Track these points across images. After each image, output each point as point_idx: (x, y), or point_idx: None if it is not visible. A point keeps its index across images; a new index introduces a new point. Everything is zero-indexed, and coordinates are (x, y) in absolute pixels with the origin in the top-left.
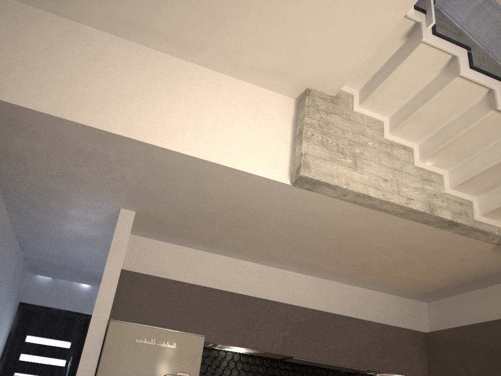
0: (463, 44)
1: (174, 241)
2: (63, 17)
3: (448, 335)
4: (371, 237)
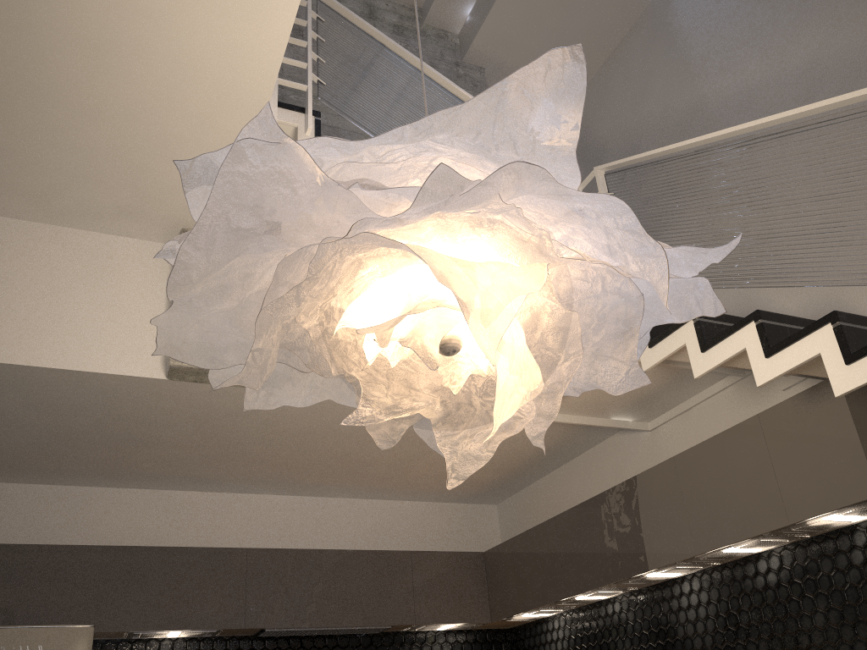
0: None
1: (53, 480)
2: None
3: (506, 551)
4: (339, 429)
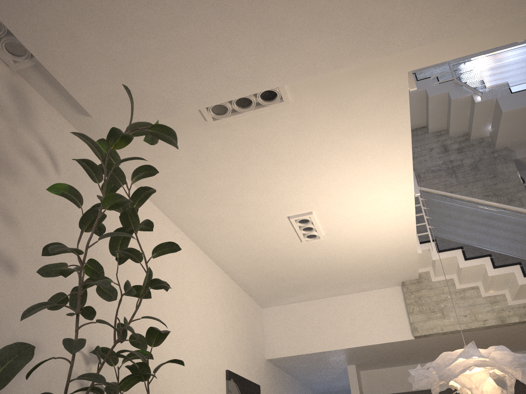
0: (457, 247)
1: (385, 366)
2: (283, 305)
3: None
4: (489, 336)
